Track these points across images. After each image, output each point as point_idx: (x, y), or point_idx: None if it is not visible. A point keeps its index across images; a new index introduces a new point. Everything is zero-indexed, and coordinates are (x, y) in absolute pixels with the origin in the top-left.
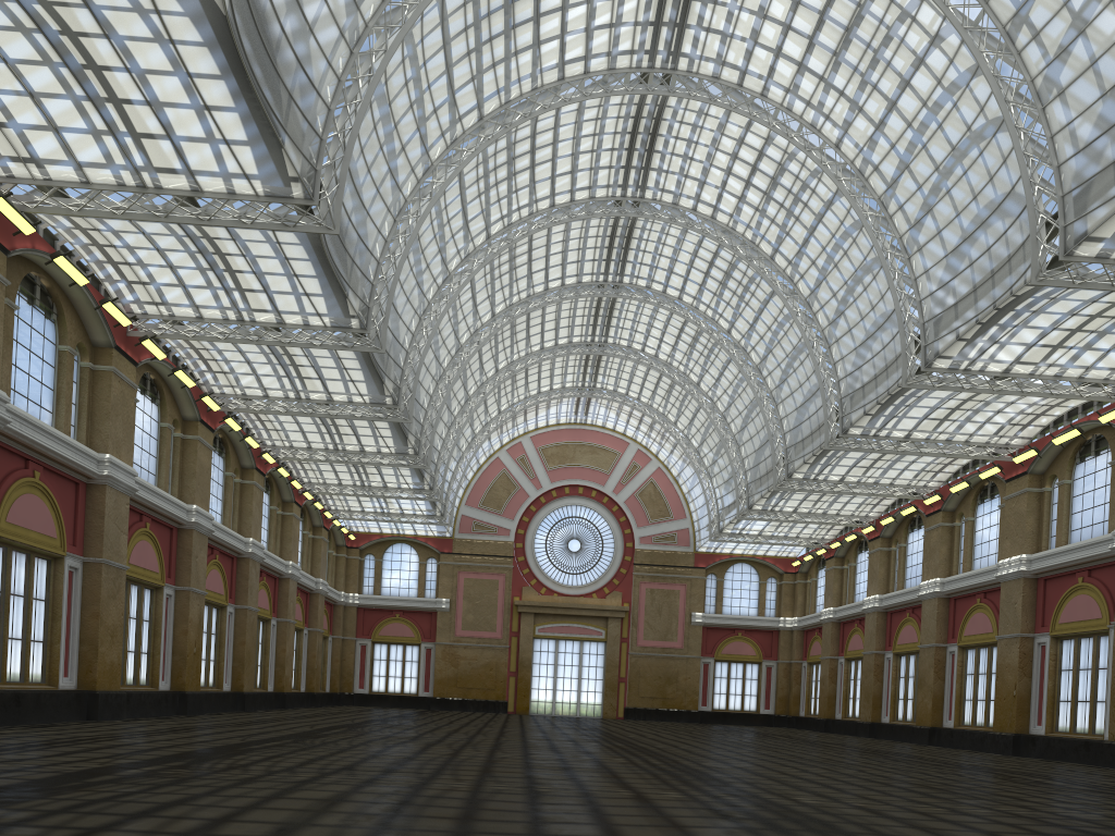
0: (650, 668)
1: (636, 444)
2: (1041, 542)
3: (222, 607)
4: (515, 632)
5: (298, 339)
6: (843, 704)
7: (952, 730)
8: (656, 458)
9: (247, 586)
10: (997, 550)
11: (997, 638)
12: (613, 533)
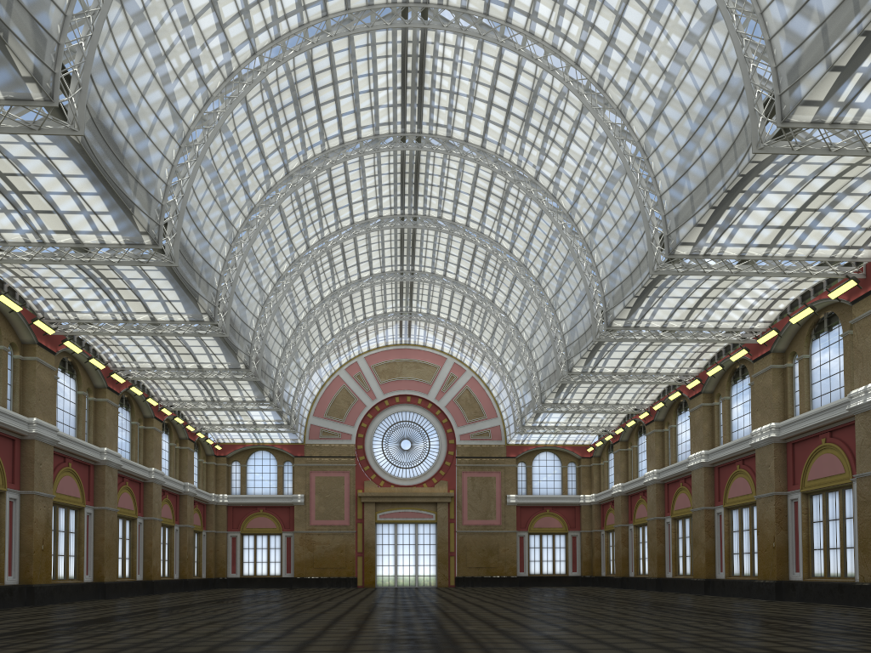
0: (475, 543)
1: (452, 359)
2: (787, 411)
3: (80, 509)
4: (360, 519)
5: (100, 258)
6: (635, 564)
7: (723, 581)
8: (469, 369)
9: (104, 489)
10: (751, 422)
11: (756, 498)
12: (438, 433)
